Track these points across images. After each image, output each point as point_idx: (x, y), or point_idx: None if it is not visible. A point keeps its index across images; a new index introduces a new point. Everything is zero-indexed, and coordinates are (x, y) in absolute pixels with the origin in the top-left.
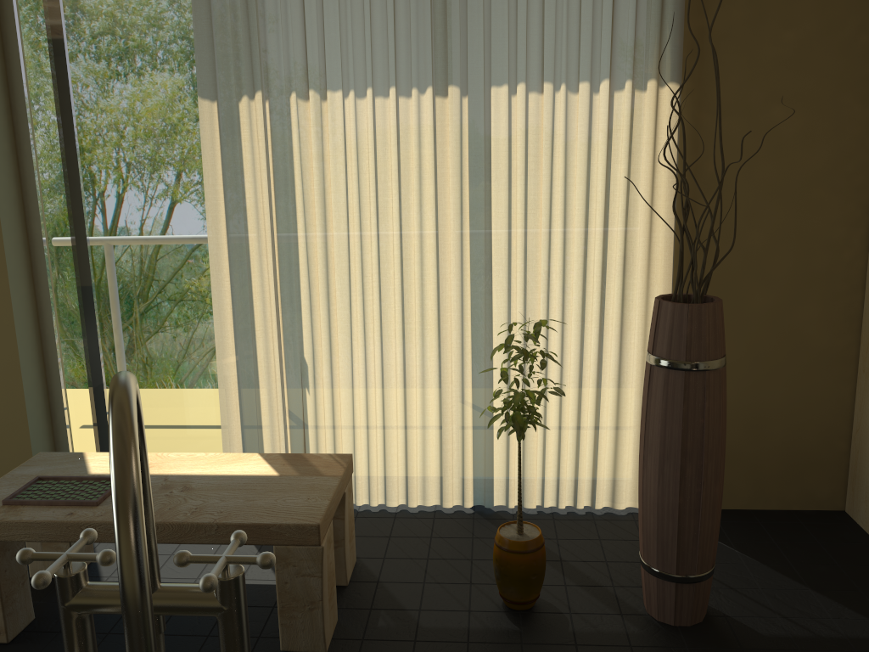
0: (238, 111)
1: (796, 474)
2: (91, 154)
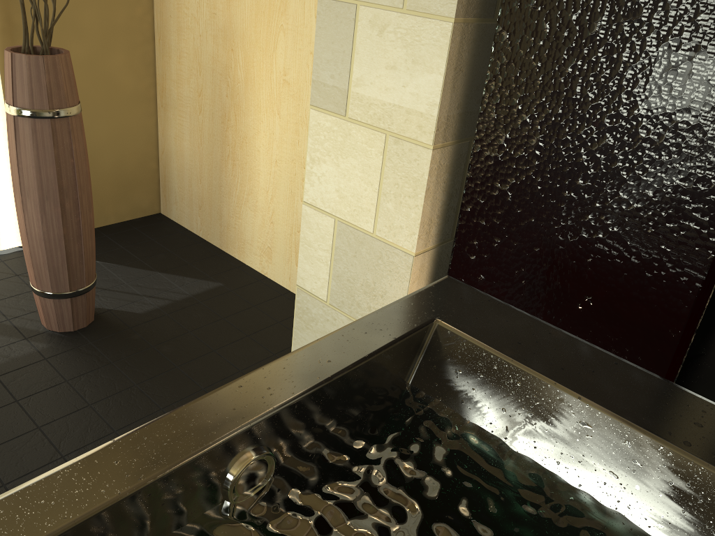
0: None
1: (125, 193)
2: None
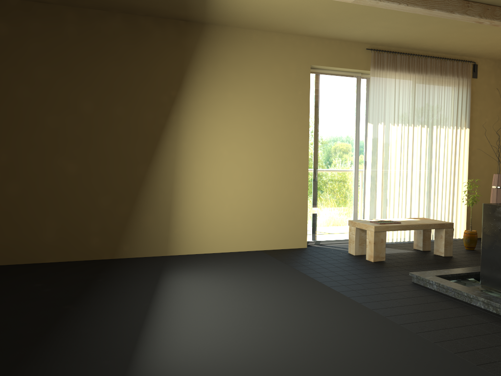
0: (378, 127)
1: None
2: (323, 136)
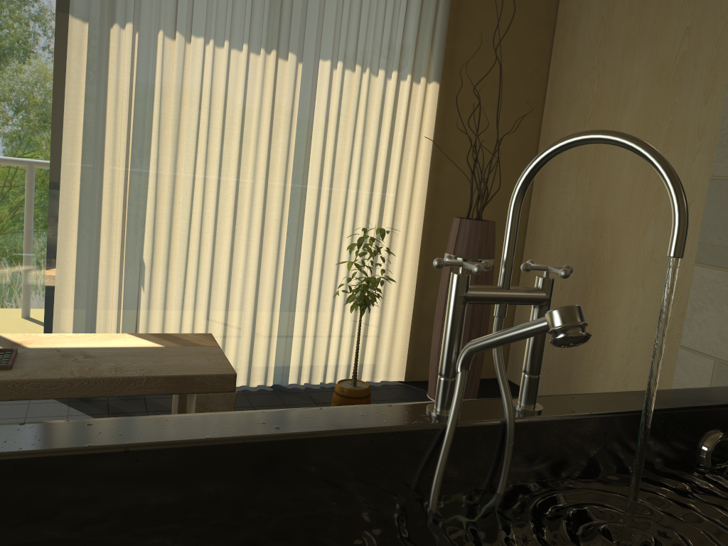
0: (109, 36)
1: None
2: None
